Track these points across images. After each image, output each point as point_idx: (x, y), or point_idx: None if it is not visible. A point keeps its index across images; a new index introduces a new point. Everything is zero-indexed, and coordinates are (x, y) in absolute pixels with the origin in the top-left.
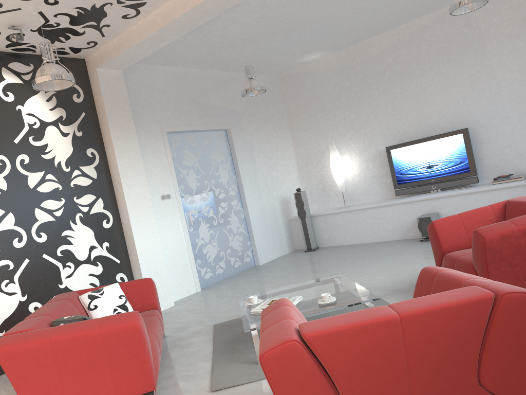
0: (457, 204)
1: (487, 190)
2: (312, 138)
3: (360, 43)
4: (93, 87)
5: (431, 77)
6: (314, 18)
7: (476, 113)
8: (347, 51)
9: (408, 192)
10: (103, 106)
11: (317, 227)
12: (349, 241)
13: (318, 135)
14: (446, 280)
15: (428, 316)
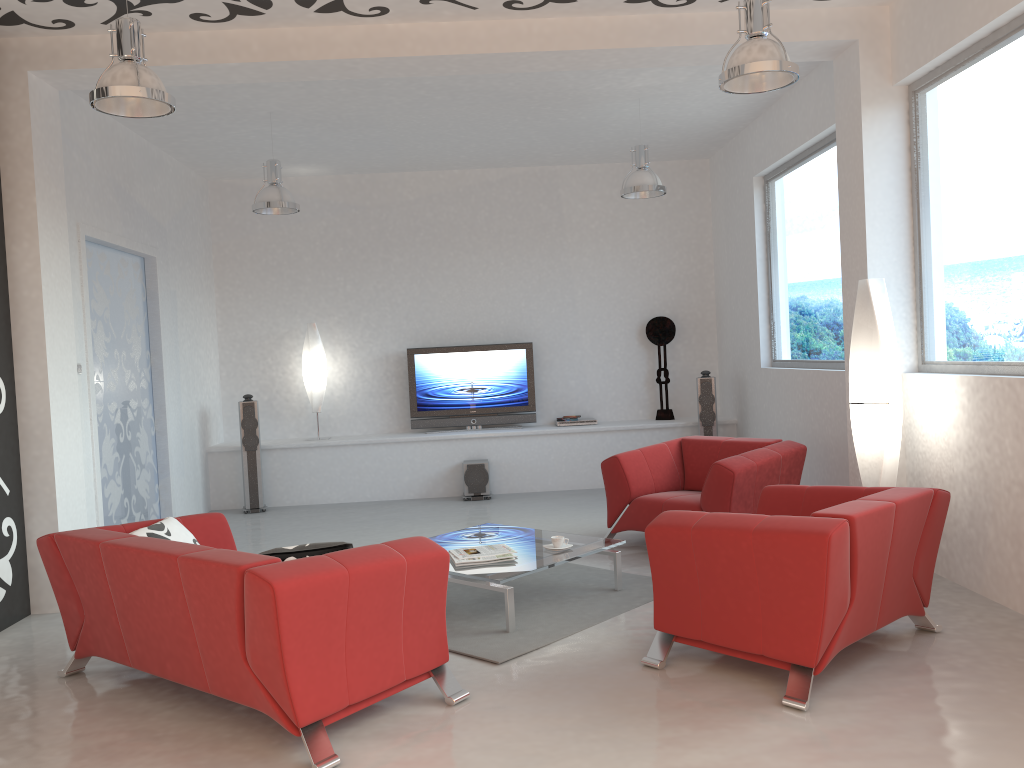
0: (515, 450)
1: (559, 433)
2: (263, 309)
3: (384, 174)
4: (3, 104)
5: (487, 259)
6: (395, 123)
7: (541, 325)
8: (359, 179)
9: (432, 424)
10: (28, 153)
11: (266, 470)
12: (326, 499)
13: (277, 305)
14: (830, 491)
15: (907, 505)
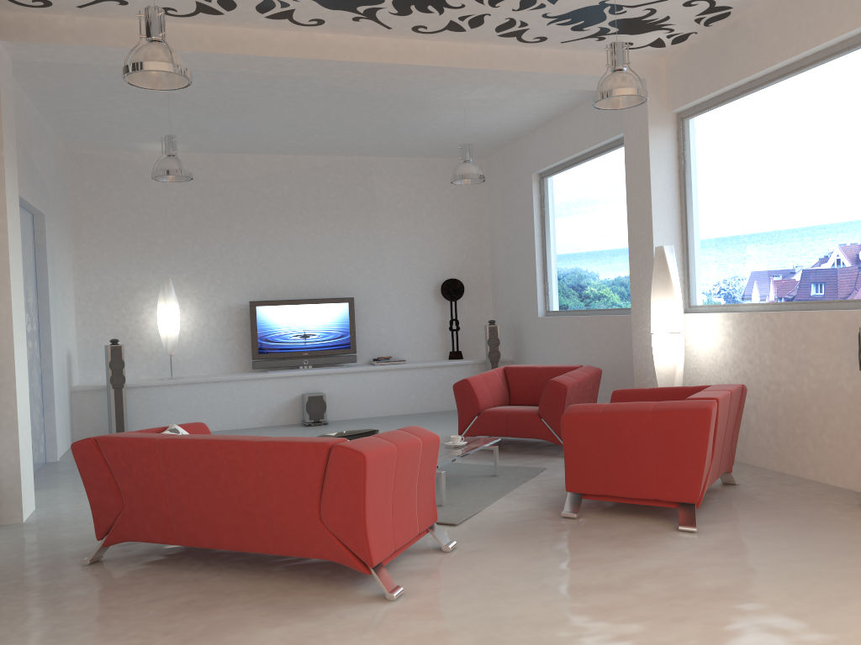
0: (344, 384)
1: (379, 370)
2: (118, 265)
3: (228, 155)
4: None
5: (314, 229)
6: (266, 112)
7: (358, 284)
8: (206, 158)
9: (271, 365)
10: None
11: (127, 406)
12: None
13: (131, 262)
14: (665, 390)
15: (734, 393)
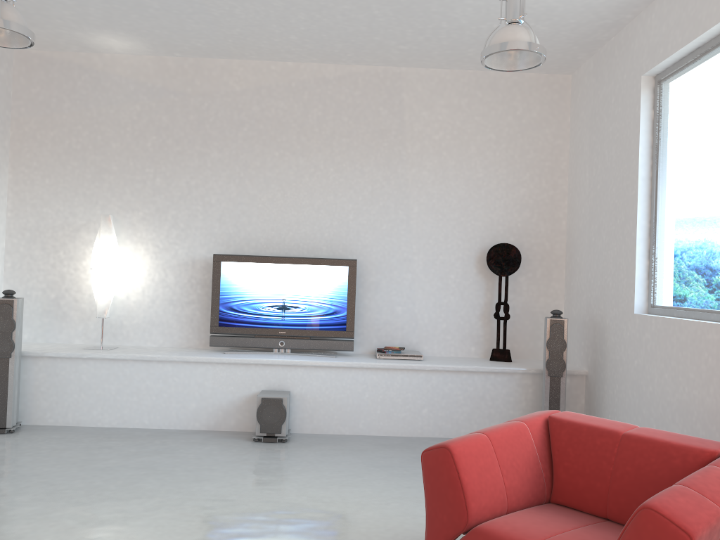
0: (324, 383)
1: (377, 368)
2: (60, 196)
3: (210, 60)
4: None
5: (315, 163)
6: None
7: (369, 241)
8: (181, 63)
9: (234, 343)
10: None
11: (29, 381)
12: (96, 421)
13: (76, 193)
14: None
15: None
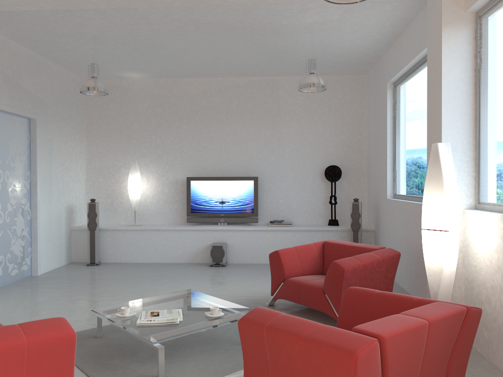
0: (243, 238)
1: (268, 230)
2: (110, 151)
3: (180, 79)
4: None
5: (235, 128)
6: (170, 44)
7: (264, 167)
8: (166, 81)
9: (199, 220)
10: None
11: (103, 241)
12: (135, 260)
13: (118, 149)
14: (391, 298)
15: (440, 322)
